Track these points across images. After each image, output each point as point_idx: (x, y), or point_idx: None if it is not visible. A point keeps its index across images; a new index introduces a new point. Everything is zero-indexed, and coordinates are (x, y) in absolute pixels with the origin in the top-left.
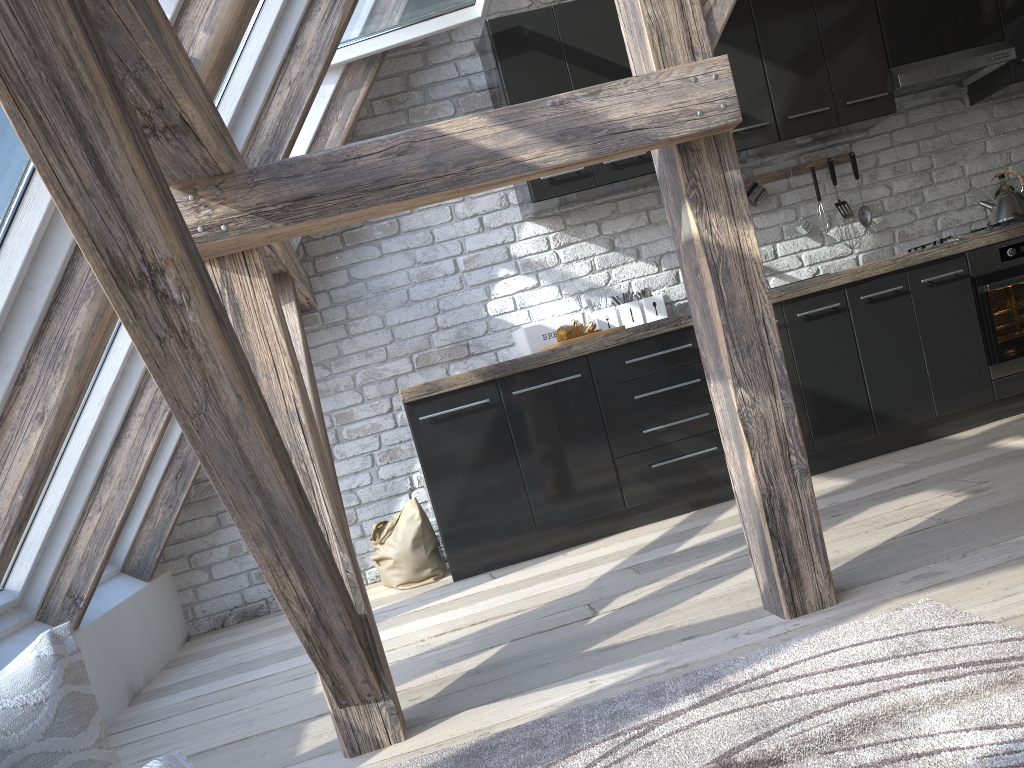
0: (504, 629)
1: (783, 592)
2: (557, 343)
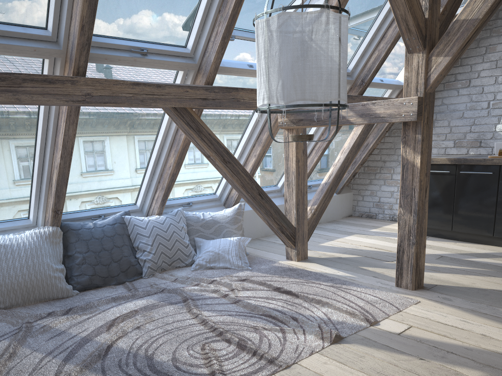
0: (373, 253)
1: (395, 277)
2: (489, 156)
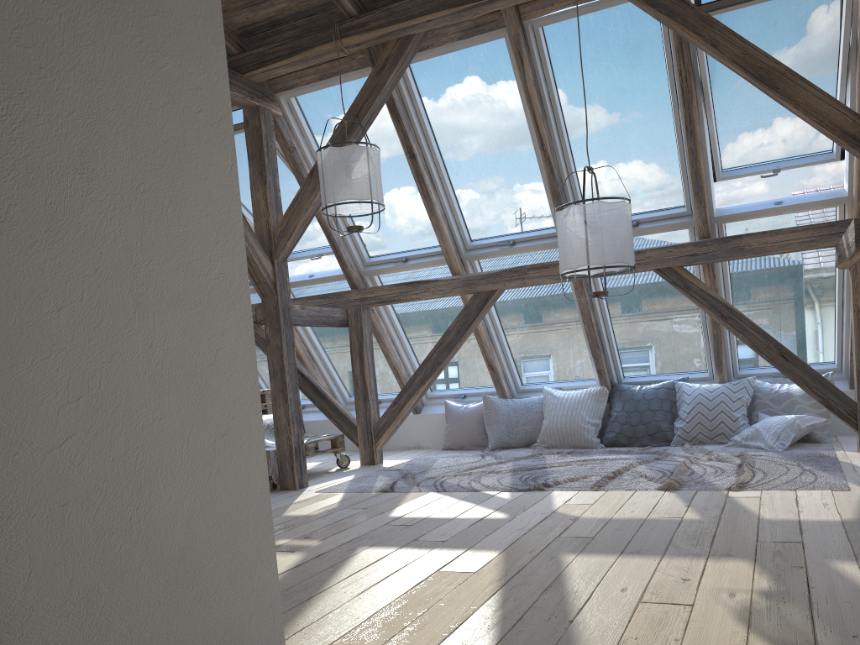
0: None
1: None
2: None
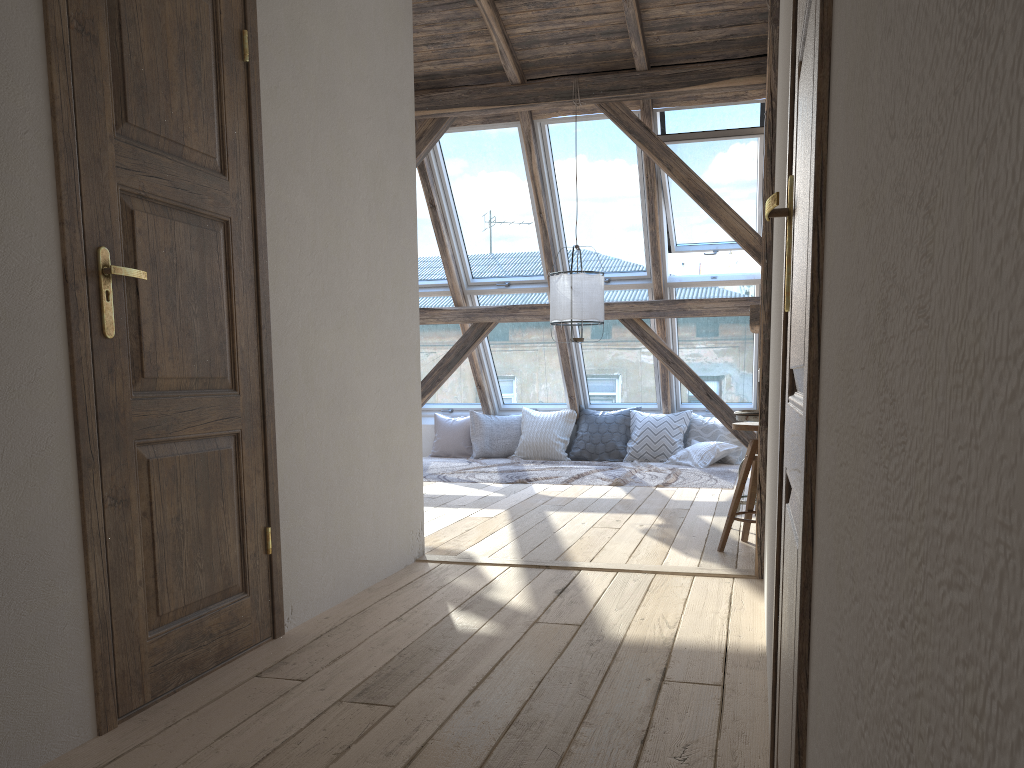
0: None
1: None
2: None
